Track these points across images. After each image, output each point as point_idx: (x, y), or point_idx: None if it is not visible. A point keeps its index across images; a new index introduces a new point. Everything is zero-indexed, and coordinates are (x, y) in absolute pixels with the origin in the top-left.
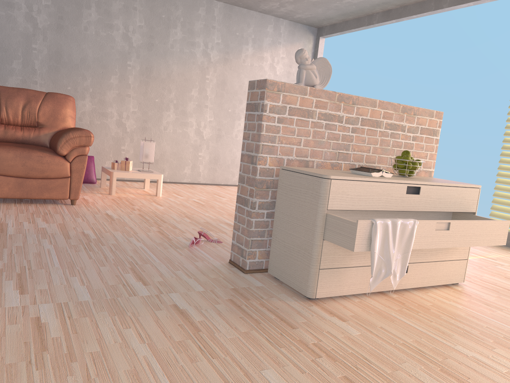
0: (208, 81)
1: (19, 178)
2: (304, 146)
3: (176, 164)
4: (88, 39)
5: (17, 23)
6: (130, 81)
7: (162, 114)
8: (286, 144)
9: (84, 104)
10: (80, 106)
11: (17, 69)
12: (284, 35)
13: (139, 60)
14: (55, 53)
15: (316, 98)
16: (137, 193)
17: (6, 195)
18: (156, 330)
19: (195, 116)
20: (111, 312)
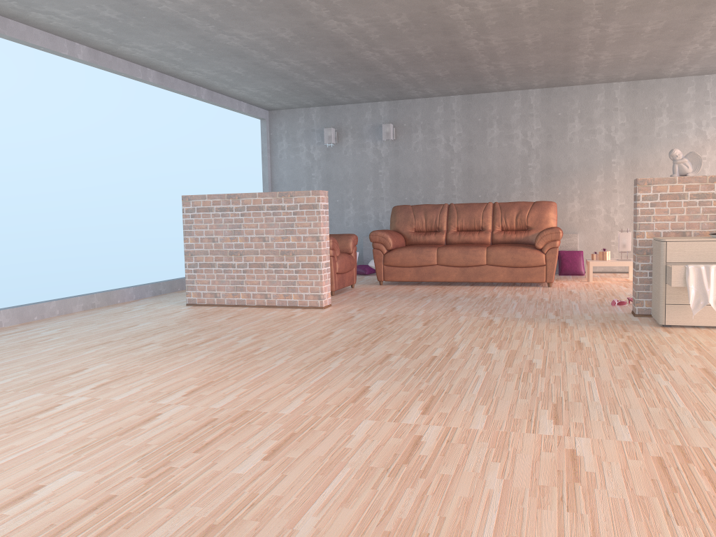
0: (705, 160)
1: (509, 267)
2: (678, 221)
3: None
4: (573, 148)
5: (516, 149)
6: (615, 177)
7: None
8: (660, 221)
9: (573, 205)
10: (569, 207)
11: (517, 185)
12: None
13: (623, 156)
14: (545, 166)
15: (685, 184)
16: (615, 280)
17: (502, 280)
18: (543, 326)
19: None
20: (526, 321)
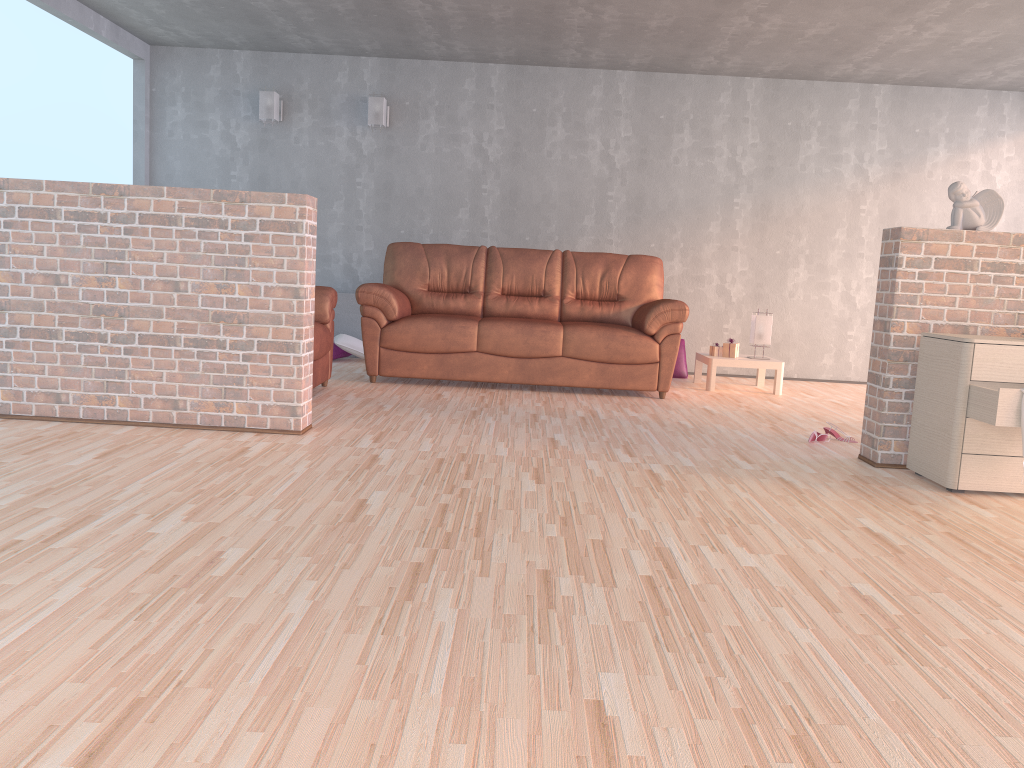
0: (864, 213)
1: (600, 363)
2: (959, 307)
3: (808, 351)
4: (679, 174)
5: (590, 166)
6: (737, 227)
7: (786, 273)
8: (931, 306)
9: (672, 266)
10: (666, 269)
11: (588, 226)
12: (1010, 118)
13: (751, 195)
14: (635, 199)
15: (976, 244)
16: (746, 390)
17: (587, 383)
18: (757, 488)
19: (841, 273)
20: (715, 474)
